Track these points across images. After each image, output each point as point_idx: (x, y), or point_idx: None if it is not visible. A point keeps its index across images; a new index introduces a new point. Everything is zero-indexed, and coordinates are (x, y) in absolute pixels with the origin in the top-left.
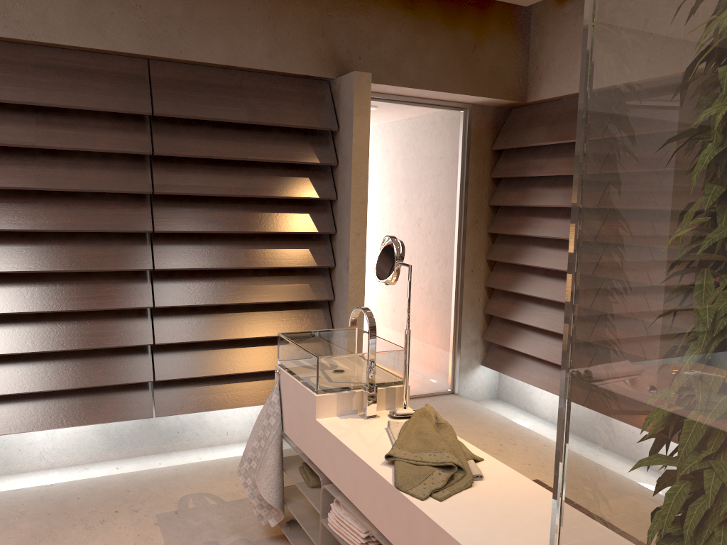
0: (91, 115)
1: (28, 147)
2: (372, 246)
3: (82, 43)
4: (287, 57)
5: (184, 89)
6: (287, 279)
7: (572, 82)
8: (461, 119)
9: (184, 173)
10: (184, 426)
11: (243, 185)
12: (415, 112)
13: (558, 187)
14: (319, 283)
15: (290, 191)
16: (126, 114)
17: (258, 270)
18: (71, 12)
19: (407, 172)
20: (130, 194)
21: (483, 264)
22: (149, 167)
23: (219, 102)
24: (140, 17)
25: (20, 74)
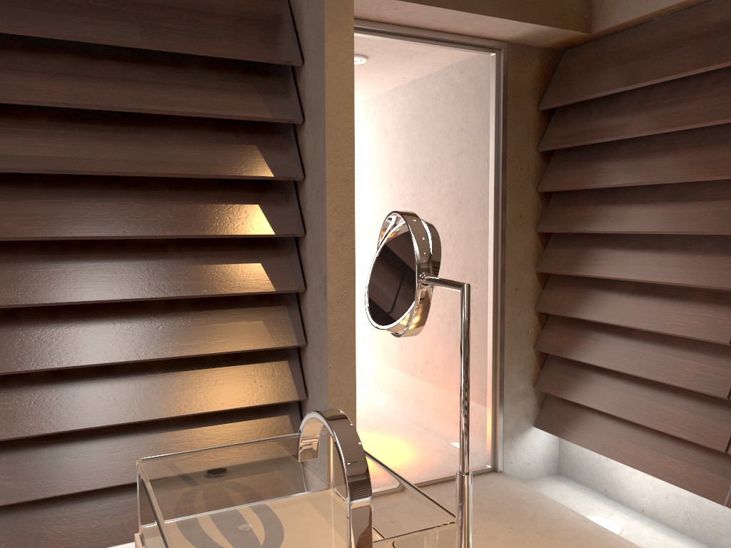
0: None
1: None
2: (367, 257)
3: None
4: None
5: None
6: (225, 314)
7: None
8: (492, 65)
9: (28, 135)
10: None
11: (139, 156)
12: (425, 53)
13: (654, 154)
14: (280, 319)
15: (224, 167)
16: None
17: (175, 301)
18: None
19: (416, 144)
20: None
21: (531, 279)
22: None
23: (89, 11)
24: None
25: None
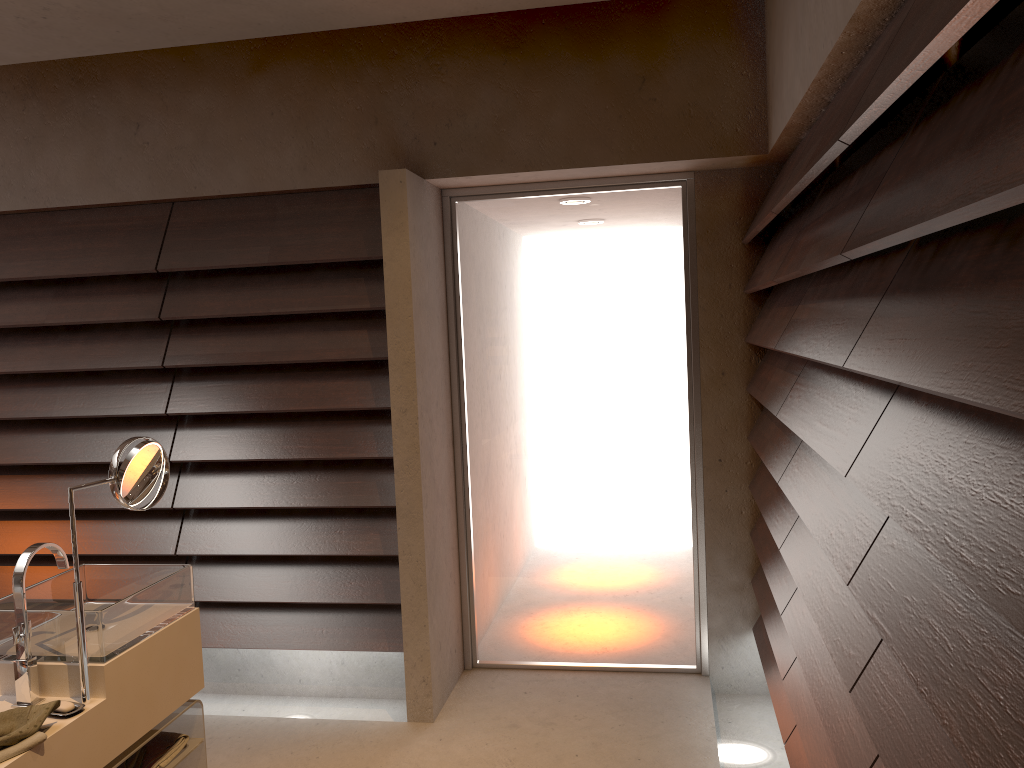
0: (109, 280)
1: (41, 325)
2: (526, 421)
3: (93, 200)
4: (328, 166)
5: (201, 233)
6: (347, 474)
7: (782, 108)
8: (678, 200)
9: (205, 338)
10: (245, 662)
11: (273, 348)
12: (587, 202)
13: (779, 310)
14: (391, 481)
15: (334, 352)
16: (145, 273)
17: (312, 460)
18: (80, 167)
19: (579, 301)
20: (155, 369)
21: (743, 448)
22: (168, 334)
23: (239, 243)
24: (148, 156)
25: (38, 246)
